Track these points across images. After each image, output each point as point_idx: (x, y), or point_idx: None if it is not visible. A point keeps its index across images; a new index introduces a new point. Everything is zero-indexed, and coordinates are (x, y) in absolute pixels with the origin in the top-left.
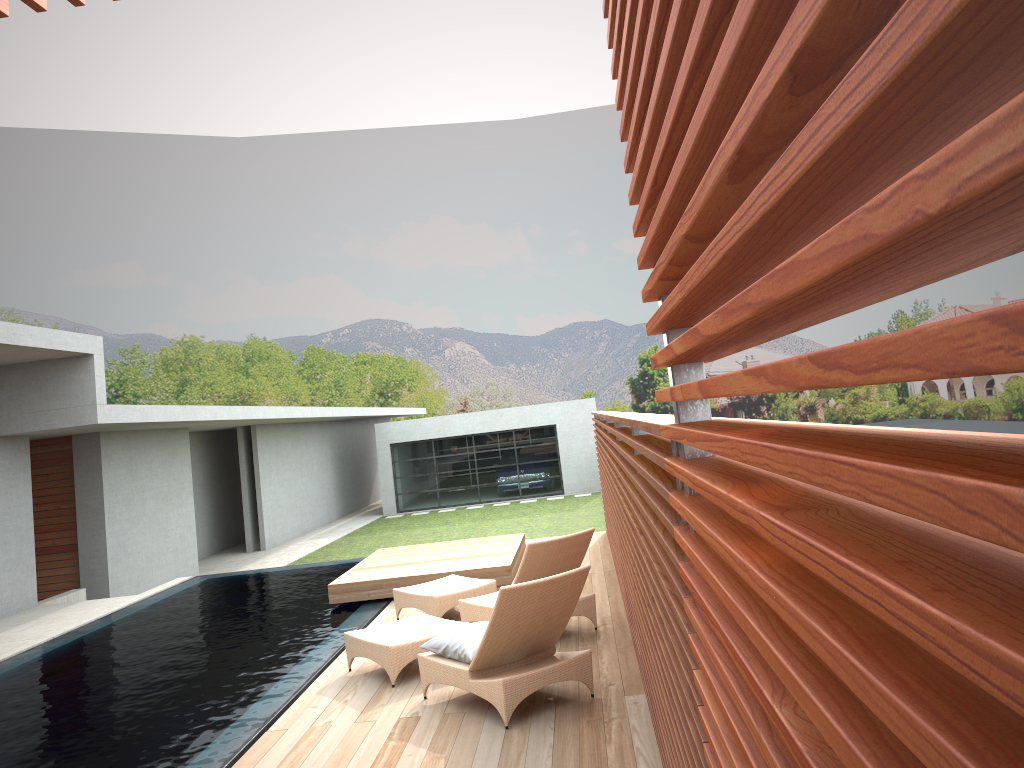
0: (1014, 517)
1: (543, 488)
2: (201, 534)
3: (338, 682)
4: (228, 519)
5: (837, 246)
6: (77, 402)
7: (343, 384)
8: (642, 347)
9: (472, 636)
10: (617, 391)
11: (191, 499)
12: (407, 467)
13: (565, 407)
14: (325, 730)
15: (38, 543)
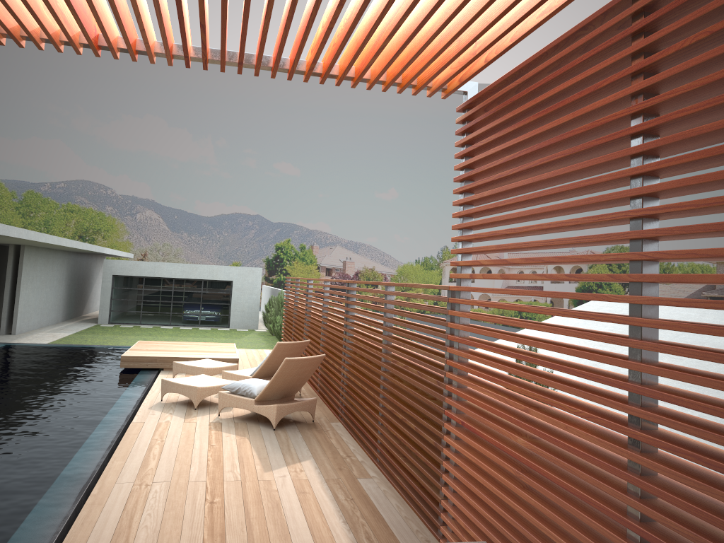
0: (604, 297)
1: (216, 322)
2: None
3: (158, 405)
4: None
5: (579, 258)
6: None
7: (51, 224)
8: (279, 238)
9: (255, 384)
10: (256, 265)
11: None
12: (122, 293)
13: (241, 270)
14: (168, 424)
15: None
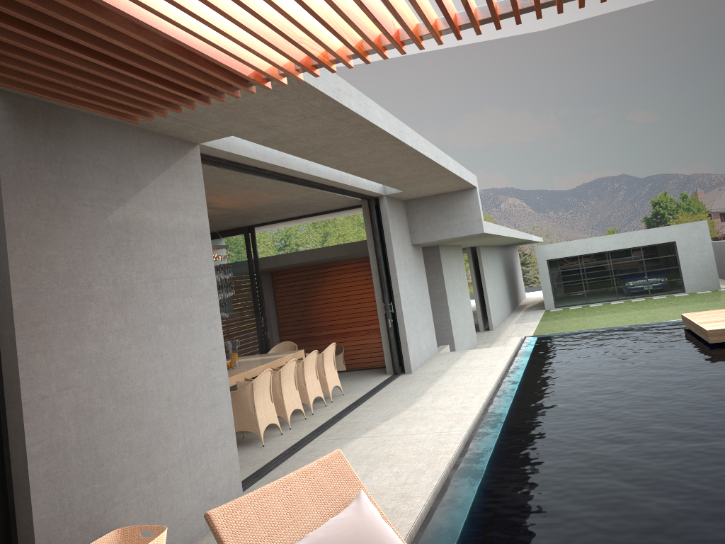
0: None
1: (667, 288)
2: None
3: None
4: None
5: None
6: (468, 219)
7: None
8: (654, 193)
9: None
10: (635, 227)
11: (468, 292)
12: (560, 276)
13: (682, 228)
14: None
15: None
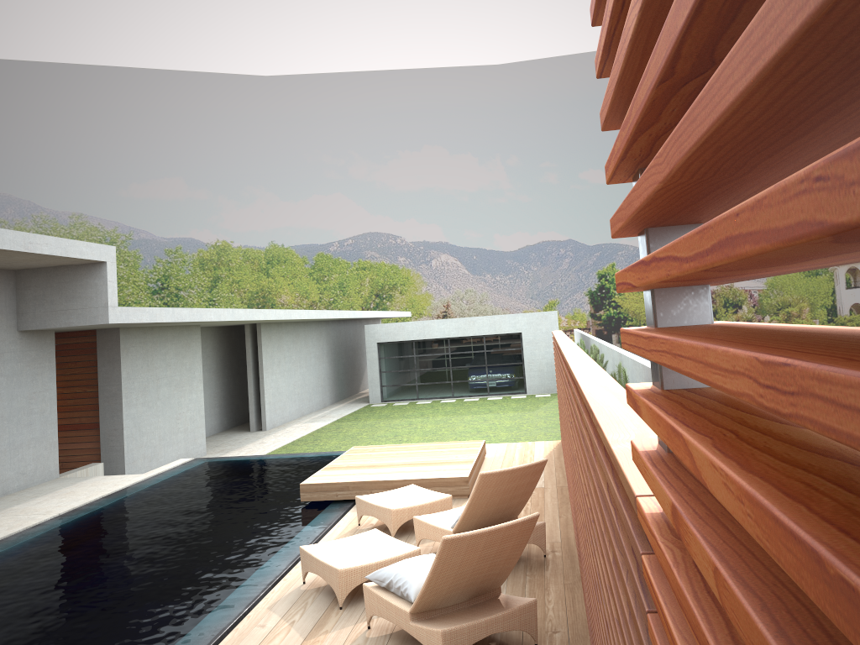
0: None
1: (508, 387)
2: (213, 414)
3: (290, 596)
4: (237, 401)
5: None
6: (92, 304)
7: (346, 286)
8: (601, 264)
9: (416, 574)
10: (577, 301)
11: (201, 386)
12: (391, 363)
13: (530, 318)
14: None
15: (67, 420)
